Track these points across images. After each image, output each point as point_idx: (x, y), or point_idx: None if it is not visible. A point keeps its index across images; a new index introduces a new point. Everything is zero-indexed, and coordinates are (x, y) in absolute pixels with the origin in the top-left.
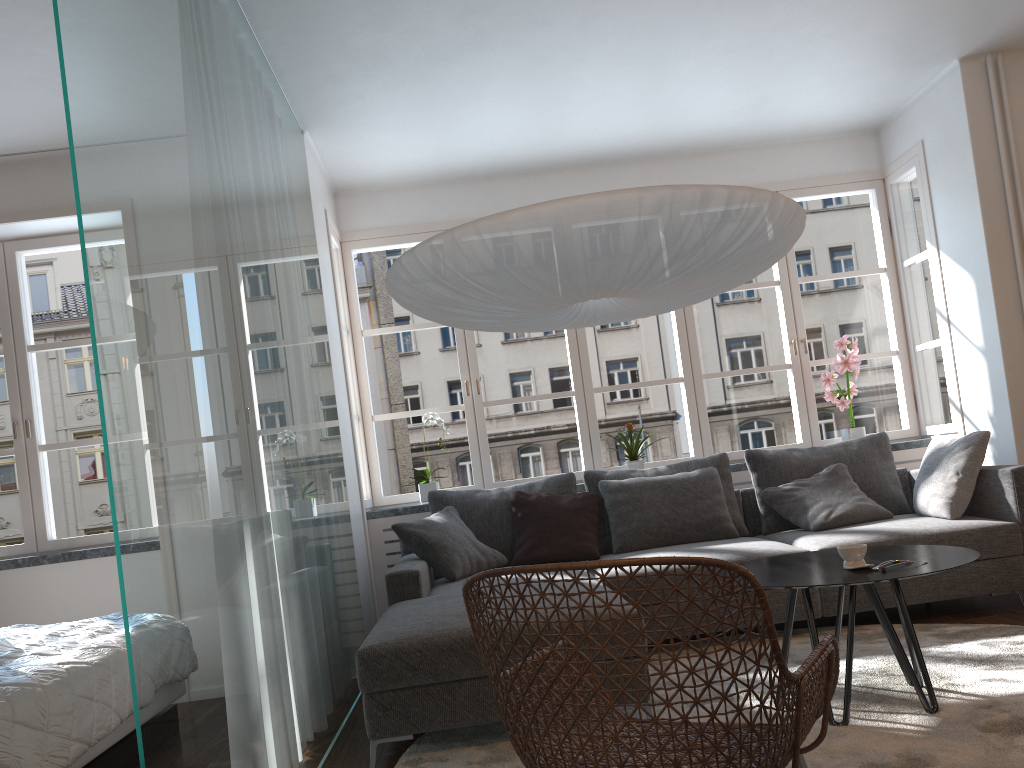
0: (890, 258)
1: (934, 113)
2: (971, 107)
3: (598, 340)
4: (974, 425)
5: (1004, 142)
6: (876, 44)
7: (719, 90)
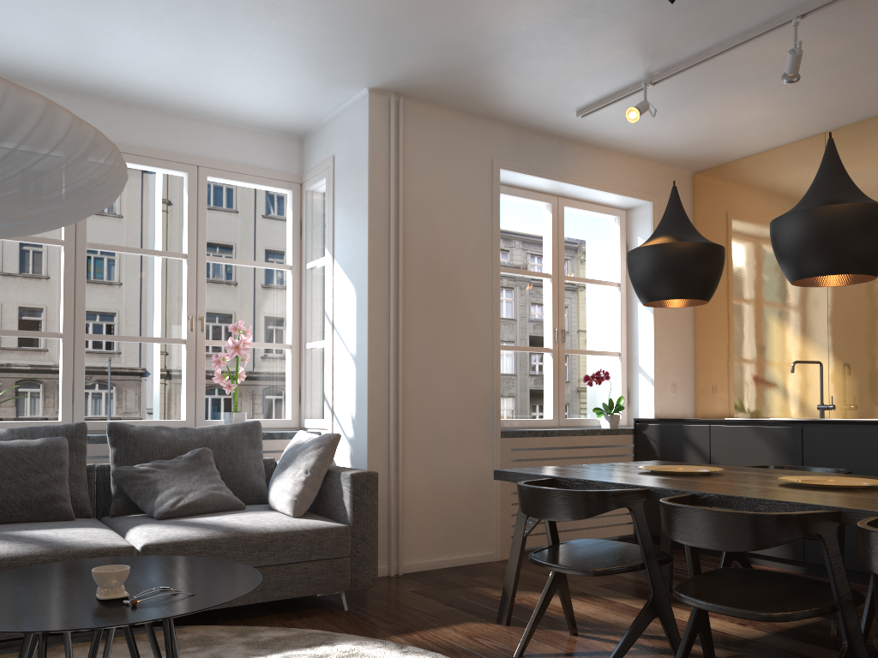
0: (297, 258)
1: (345, 133)
2: (373, 135)
3: (87, 290)
4: (340, 425)
5: (395, 175)
6: (293, 42)
7: (131, 32)
